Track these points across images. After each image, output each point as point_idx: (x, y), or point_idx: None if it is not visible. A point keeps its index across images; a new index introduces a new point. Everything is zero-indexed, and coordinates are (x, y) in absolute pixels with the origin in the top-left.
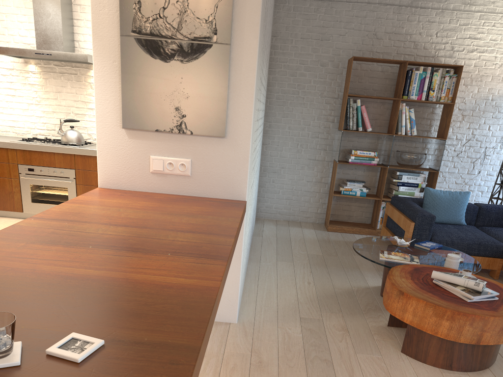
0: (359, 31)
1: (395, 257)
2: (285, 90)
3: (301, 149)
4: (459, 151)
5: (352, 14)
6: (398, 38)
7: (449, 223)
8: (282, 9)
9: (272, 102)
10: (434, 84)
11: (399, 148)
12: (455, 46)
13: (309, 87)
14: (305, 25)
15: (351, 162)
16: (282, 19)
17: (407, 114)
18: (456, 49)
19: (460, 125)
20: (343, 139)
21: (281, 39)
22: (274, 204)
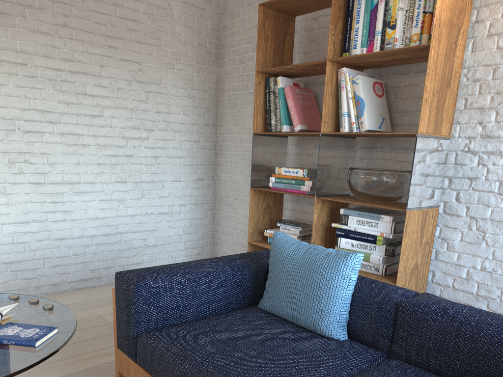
0: None
1: None
2: (235, 86)
3: None
4: None
5: None
6: None
7: (296, 323)
8: None
9: (224, 105)
10: (394, 11)
11: (384, 165)
12: None
13: None
14: None
15: (274, 187)
16: None
17: (348, 88)
18: None
19: None
20: (299, 153)
21: (229, 14)
22: (230, 251)
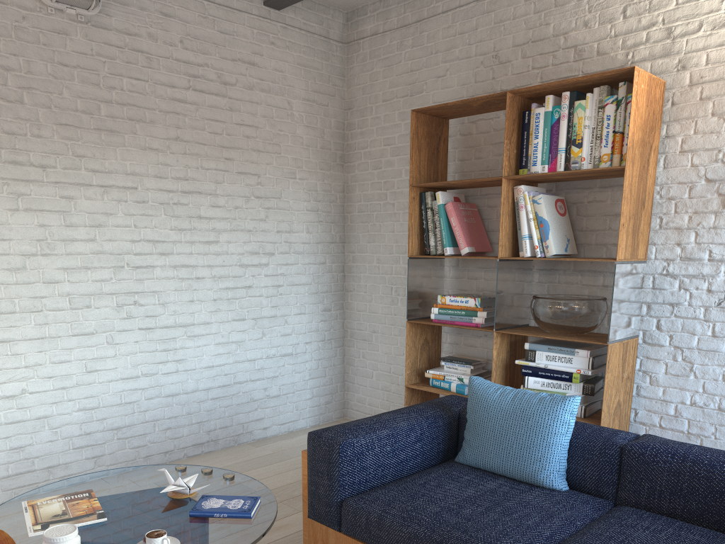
0: (467, 59)
1: (51, 508)
2: (368, 195)
3: (397, 297)
4: (722, 292)
5: (454, 32)
6: (540, 48)
7: (508, 475)
8: (355, 61)
9: (354, 218)
10: (580, 128)
11: (568, 289)
12: (676, 24)
13: (400, 183)
14: (387, 77)
15: (436, 319)
16: (356, 78)
17: (528, 208)
18: (678, 31)
19: (717, 223)
20: (459, 276)
21: (358, 110)
22: (368, 397)
